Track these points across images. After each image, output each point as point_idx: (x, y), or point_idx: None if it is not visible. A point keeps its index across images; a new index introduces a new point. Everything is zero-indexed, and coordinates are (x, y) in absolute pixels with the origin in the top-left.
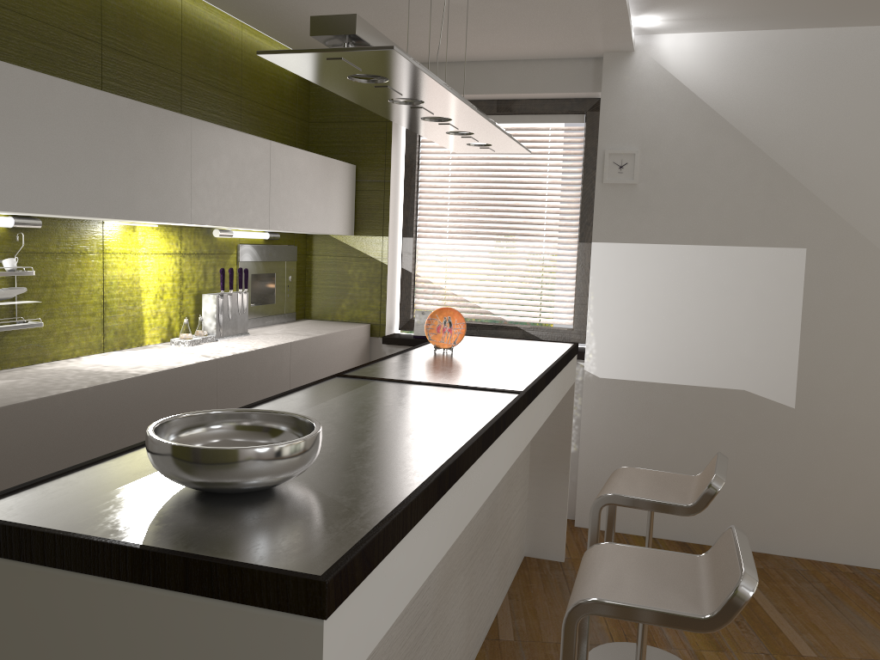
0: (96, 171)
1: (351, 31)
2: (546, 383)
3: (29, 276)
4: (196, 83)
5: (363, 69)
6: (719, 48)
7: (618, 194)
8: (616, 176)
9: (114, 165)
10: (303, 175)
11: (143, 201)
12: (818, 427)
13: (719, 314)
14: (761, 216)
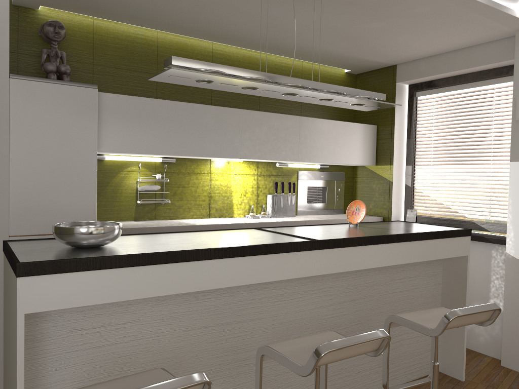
0: (182, 136)
1: (170, 63)
2: (371, 242)
3: (171, 182)
4: None
5: (189, 78)
6: None
7: None
8: None
9: (193, 133)
10: (327, 133)
11: (209, 148)
12: None
13: None
14: None
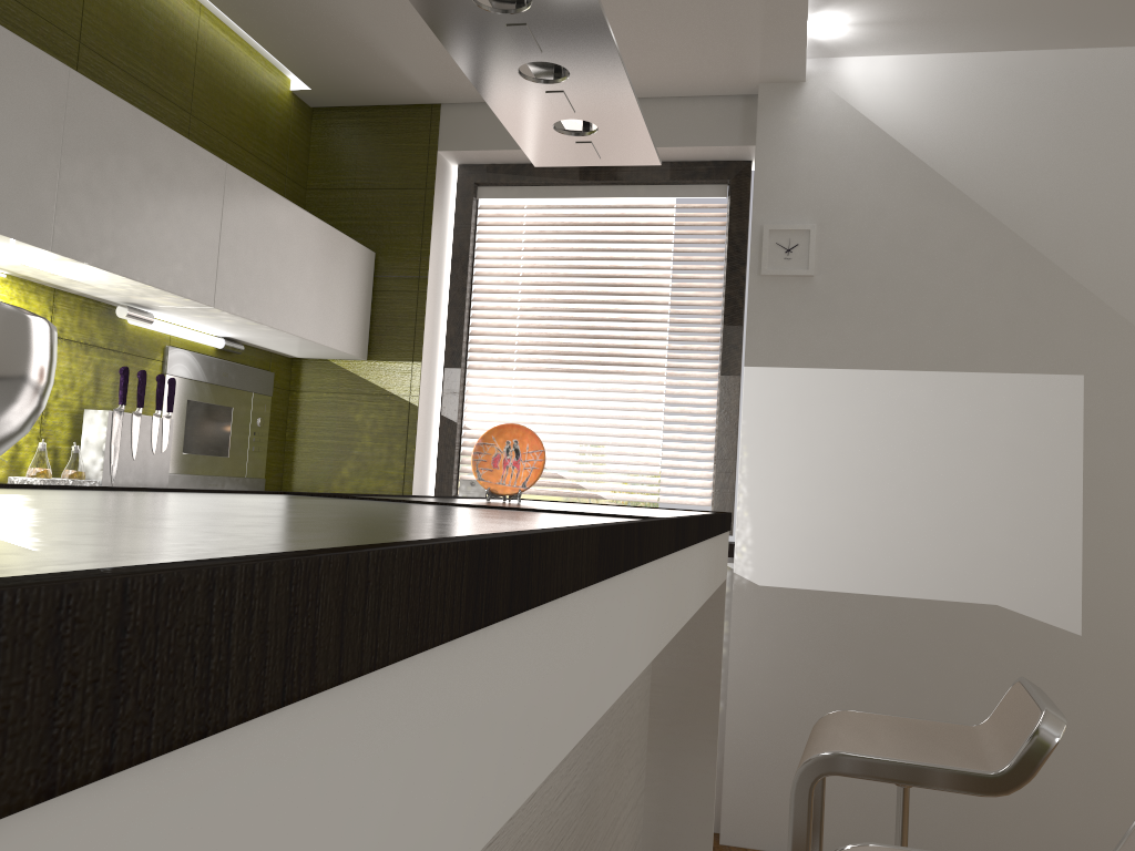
0: None
1: None
2: (698, 536)
3: None
4: (107, 66)
5: None
6: (934, 77)
7: (784, 292)
8: (781, 264)
9: None
10: (284, 239)
11: None
12: (1122, 667)
13: (951, 479)
14: (1010, 326)
